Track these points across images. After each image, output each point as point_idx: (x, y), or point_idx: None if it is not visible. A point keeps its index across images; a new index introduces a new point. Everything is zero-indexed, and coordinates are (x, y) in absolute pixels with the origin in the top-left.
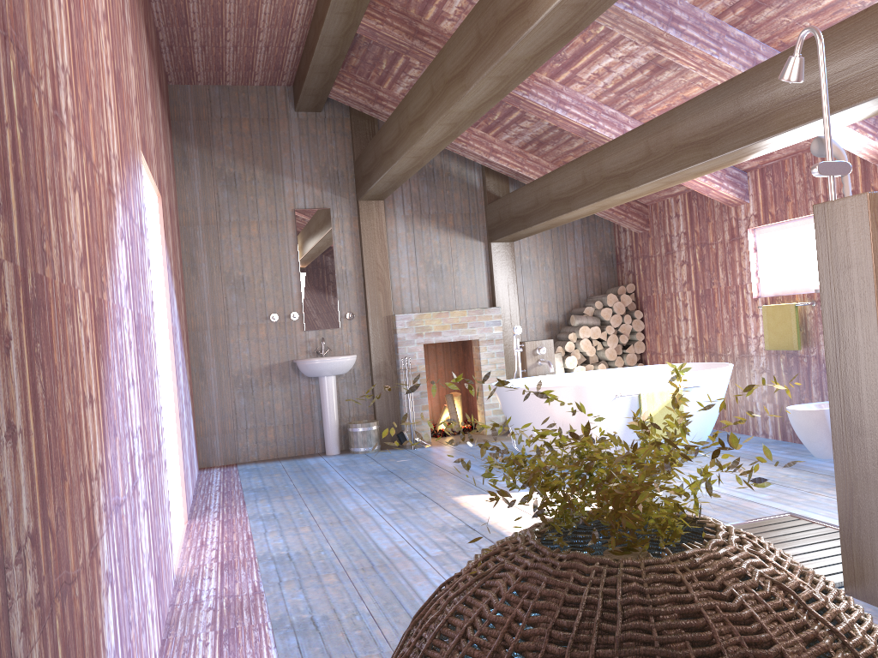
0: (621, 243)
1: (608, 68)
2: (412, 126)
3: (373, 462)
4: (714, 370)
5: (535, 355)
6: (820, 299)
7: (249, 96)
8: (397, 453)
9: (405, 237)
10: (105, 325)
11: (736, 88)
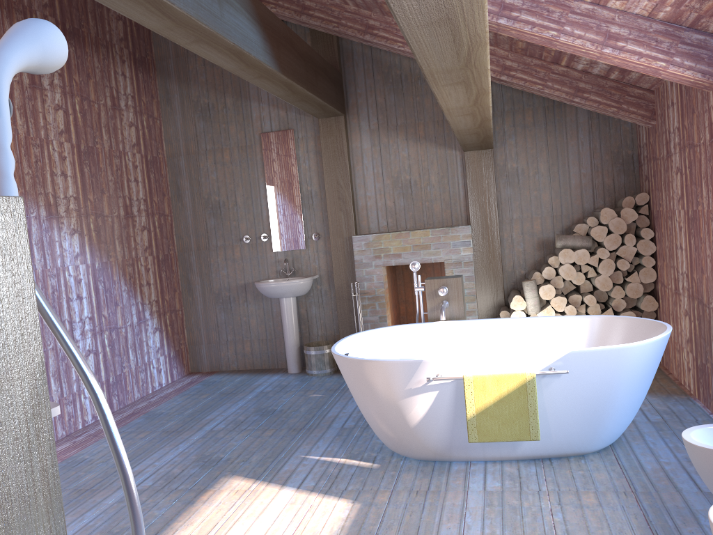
0: (640, 140)
1: None
2: None
3: (293, 392)
4: (603, 349)
5: (437, 295)
6: None
7: None
8: (334, 382)
9: (370, 152)
10: None
11: None
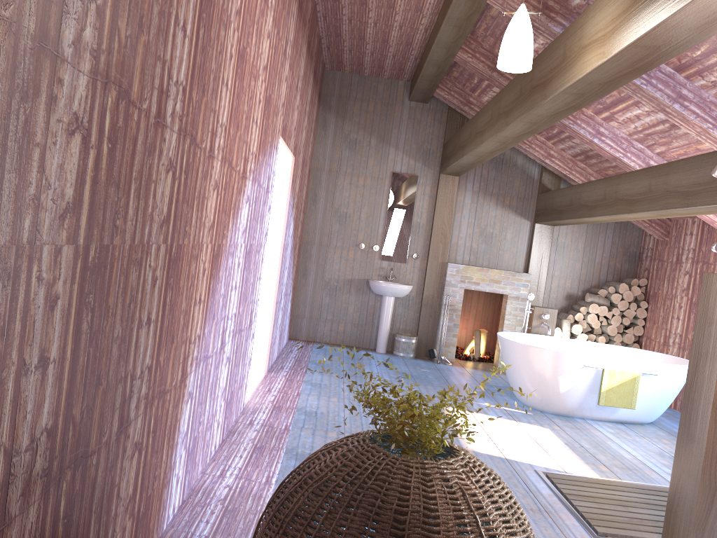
0: (645, 244)
1: (637, 117)
2: (477, 135)
3: (404, 365)
4: (674, 366)
5: (540, 318)
6: None
7: (378, 85)
8: (424, 364)
9: (469, 207)
10: (220, 258)
11: (715, 160)
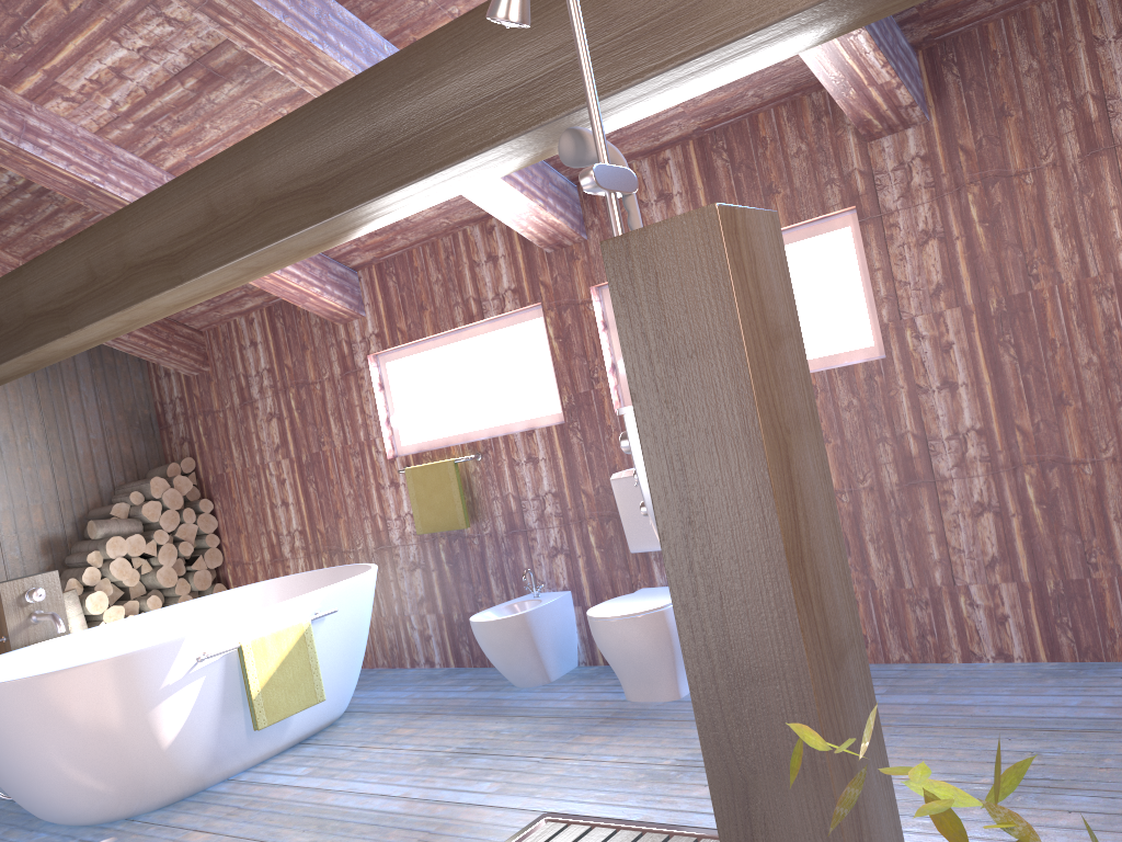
0: (164, 395)
1: (119, 71)
2: None
3: None
4: (355, 579)
5: (24, 605)
6: (487, 449)
7: None
8: None
9: None
10: None
11: (366, 93)
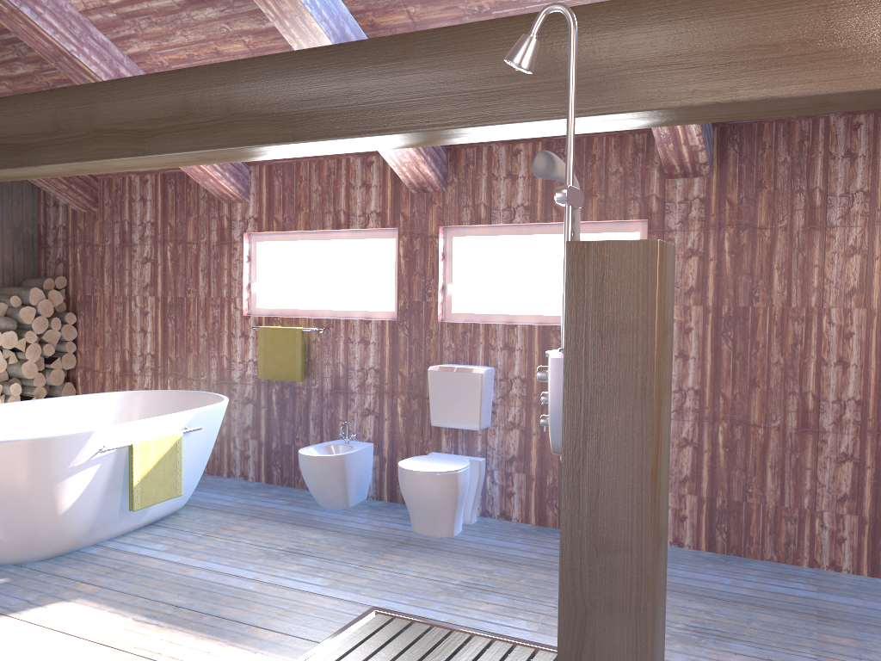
0: (49, 221)
1: None
2: None
3: None
4: (215, 406)
5: None
6: (329, 326)
7: None
8: None
9: None
10: None
11: (346, 59)
